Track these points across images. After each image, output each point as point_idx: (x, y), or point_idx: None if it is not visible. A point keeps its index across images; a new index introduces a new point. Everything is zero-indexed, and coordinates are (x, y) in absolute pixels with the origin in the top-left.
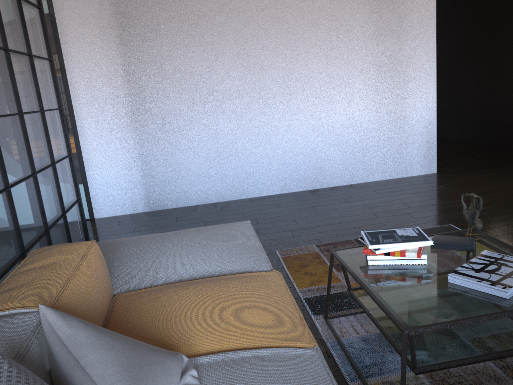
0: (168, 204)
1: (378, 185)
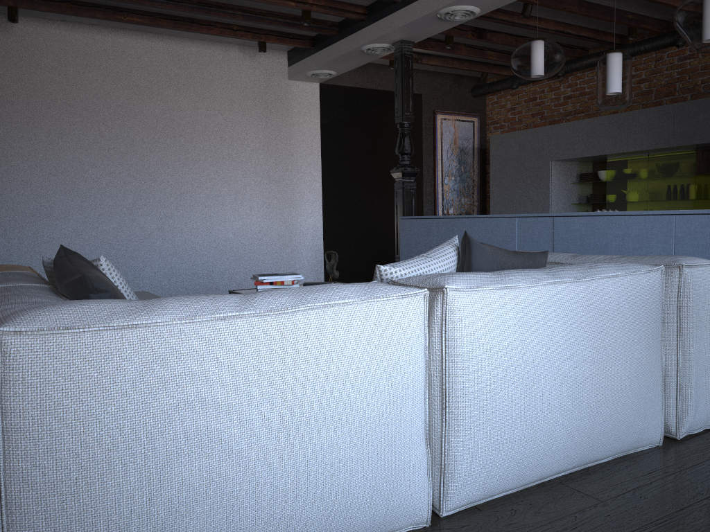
0: None
1: None
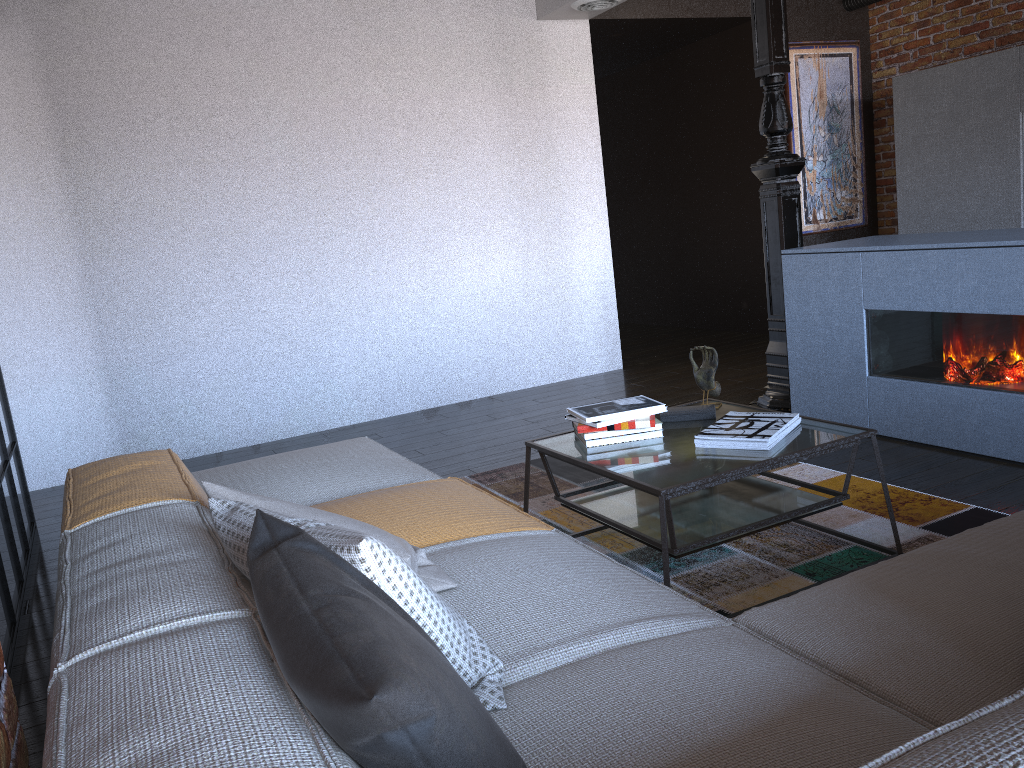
0: None
1: (537, 393)
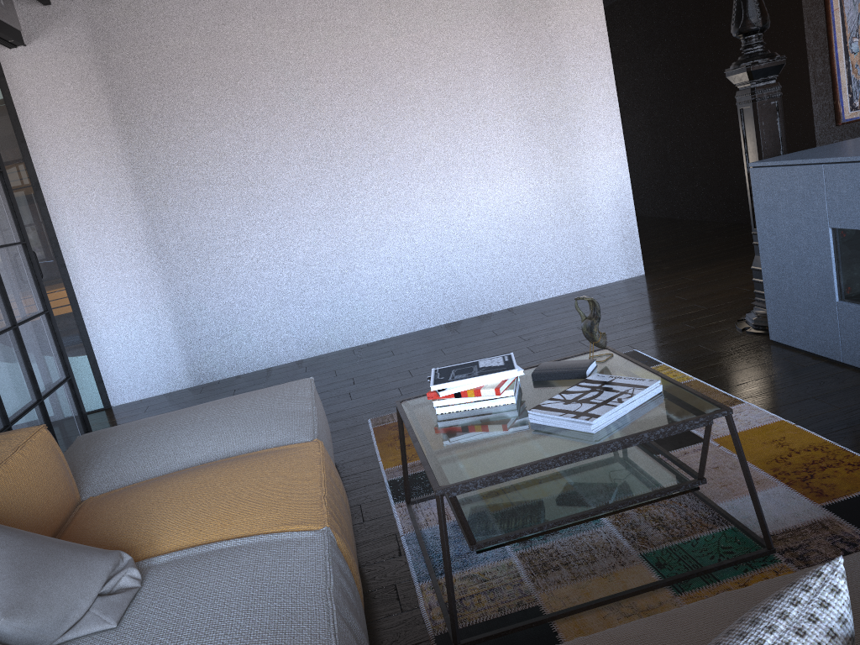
0: (225, 372)
1: (551, 304)
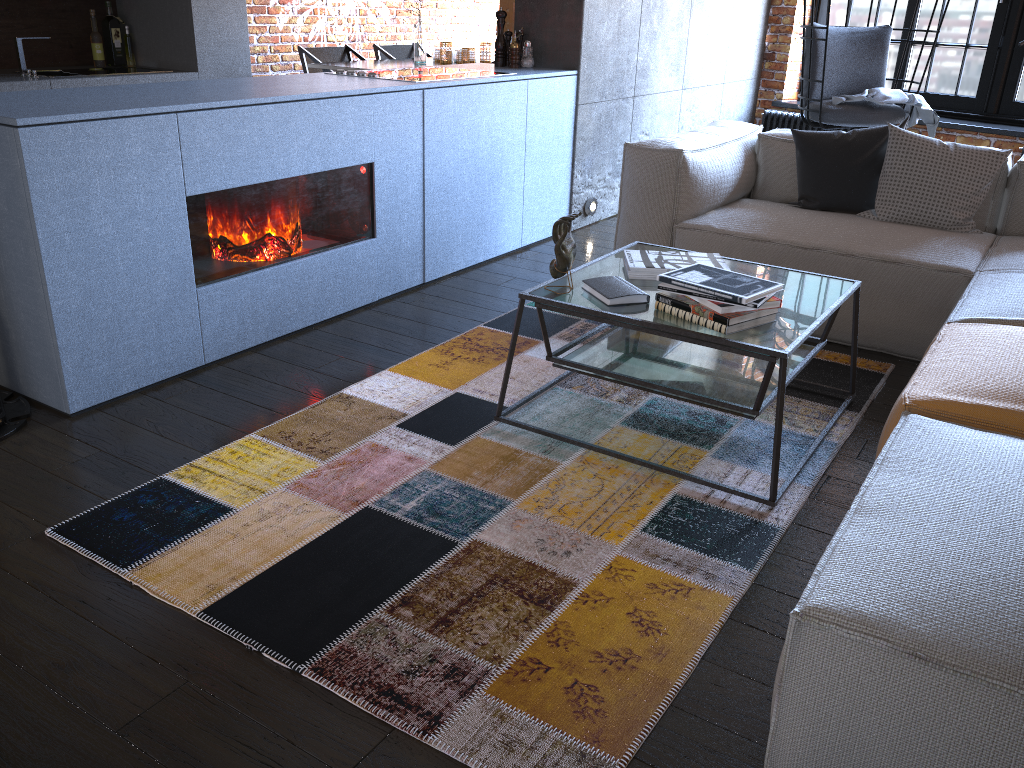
0: None
1: None
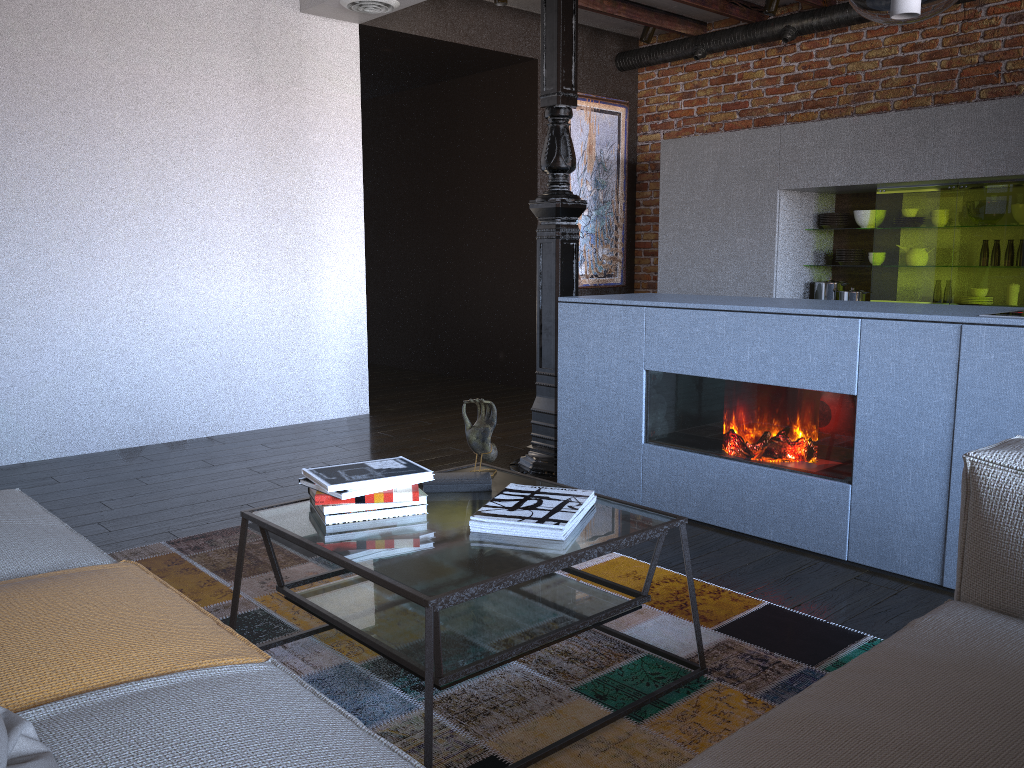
0: None
1: (268, 436)
